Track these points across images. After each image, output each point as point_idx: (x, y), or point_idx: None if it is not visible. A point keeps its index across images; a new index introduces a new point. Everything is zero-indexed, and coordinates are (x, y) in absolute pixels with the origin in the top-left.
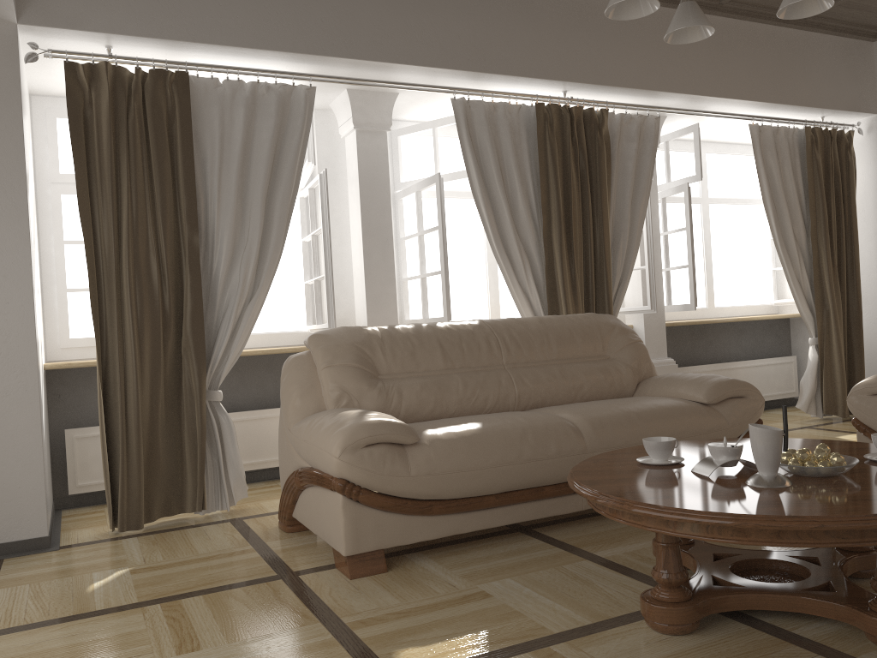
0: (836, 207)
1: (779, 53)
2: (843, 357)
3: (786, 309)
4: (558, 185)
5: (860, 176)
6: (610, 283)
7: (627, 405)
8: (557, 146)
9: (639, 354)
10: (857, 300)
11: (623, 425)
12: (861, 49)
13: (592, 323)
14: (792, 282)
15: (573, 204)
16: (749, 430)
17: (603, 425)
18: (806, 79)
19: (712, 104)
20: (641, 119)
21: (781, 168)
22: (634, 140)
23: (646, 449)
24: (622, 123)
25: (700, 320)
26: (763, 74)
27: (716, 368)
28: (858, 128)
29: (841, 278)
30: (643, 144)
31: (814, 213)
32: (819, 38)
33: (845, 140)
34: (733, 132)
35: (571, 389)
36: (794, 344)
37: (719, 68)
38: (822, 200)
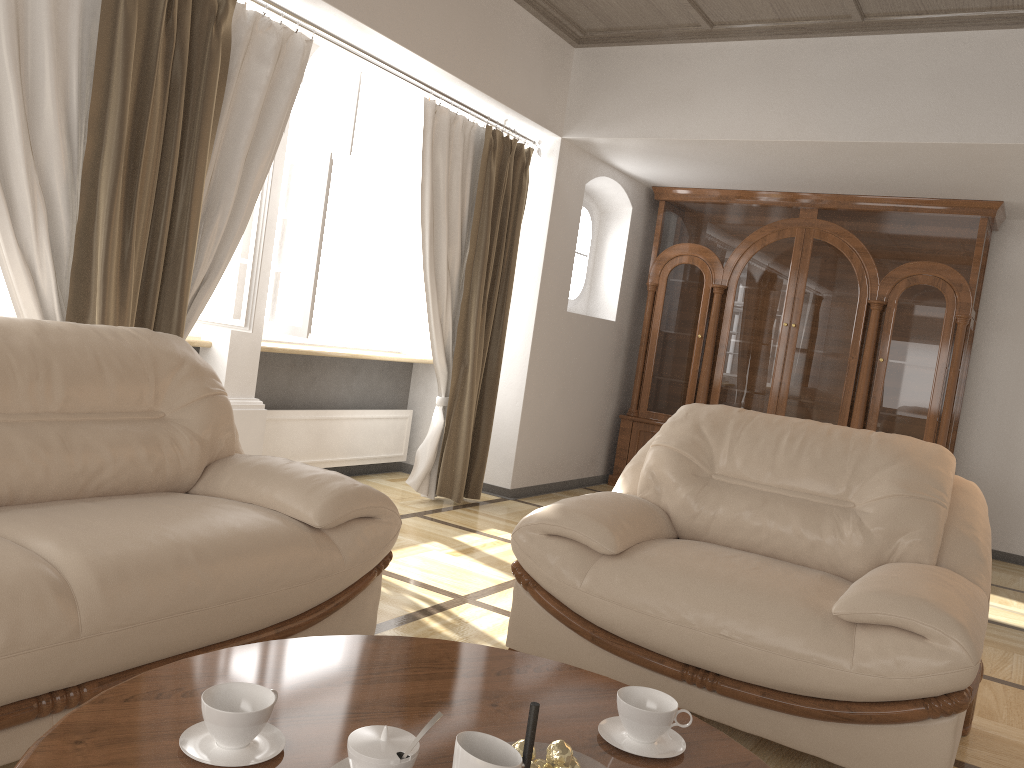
0: (498, 238)
1: (480, 16)
2: (472, 428)
3: (412, 349)
4: (128, 91)
5: (528, 206)
6: (189, 278)
7: (181, 529)
8: (139, 24)
9: (218, 417)
10: (498, 358)
11: (166, 576)
12: (562, 51)
13: (144, 350)
14: (434, 322)
15: (149, 132)
16: (458, 757)
17: (125, 578)
18: (502, 63)
19: (387, 52)
20: (286, 34)
21: (450, 170)
22: (269, 61)
23: (206, 722)
24: (255, 29)
25: (308, 350)
26: (457, 35)
27: (316, 417)
28: (539, 147)
29: (486, 328)
30: (281, 73)
31: (475, 240)
32: (524, 17)
33: (524, 158)
34: (398, 102)
35: (79, 474)
36: (413, 395)
37: (408, 2)
38: (488, 225)
